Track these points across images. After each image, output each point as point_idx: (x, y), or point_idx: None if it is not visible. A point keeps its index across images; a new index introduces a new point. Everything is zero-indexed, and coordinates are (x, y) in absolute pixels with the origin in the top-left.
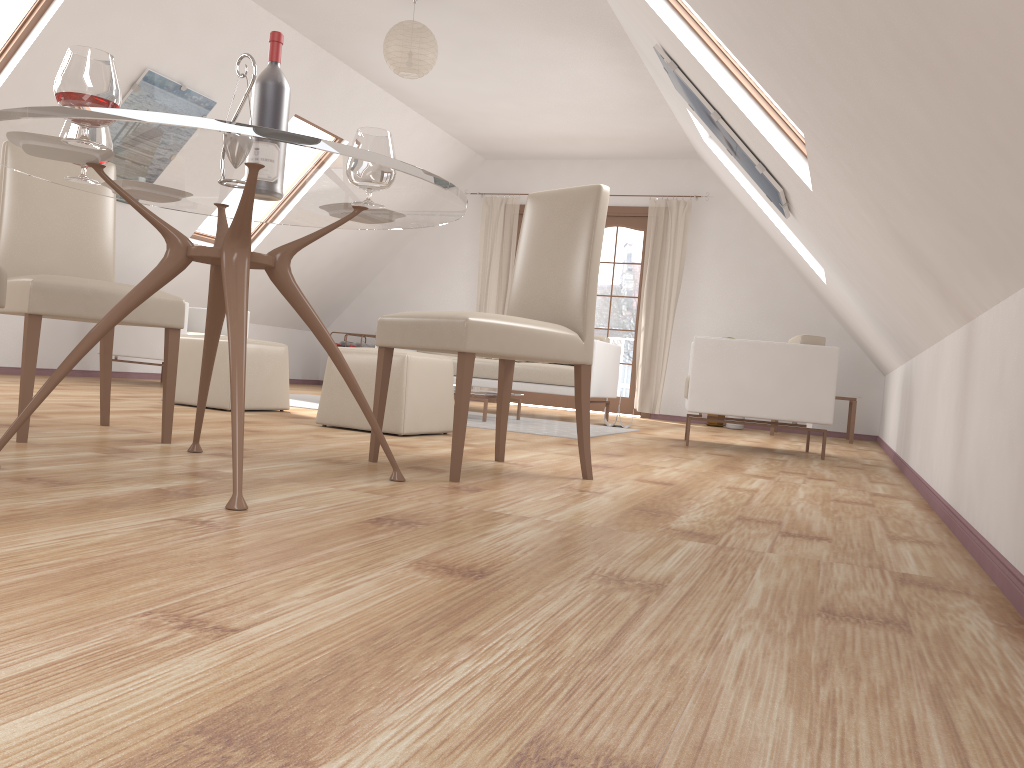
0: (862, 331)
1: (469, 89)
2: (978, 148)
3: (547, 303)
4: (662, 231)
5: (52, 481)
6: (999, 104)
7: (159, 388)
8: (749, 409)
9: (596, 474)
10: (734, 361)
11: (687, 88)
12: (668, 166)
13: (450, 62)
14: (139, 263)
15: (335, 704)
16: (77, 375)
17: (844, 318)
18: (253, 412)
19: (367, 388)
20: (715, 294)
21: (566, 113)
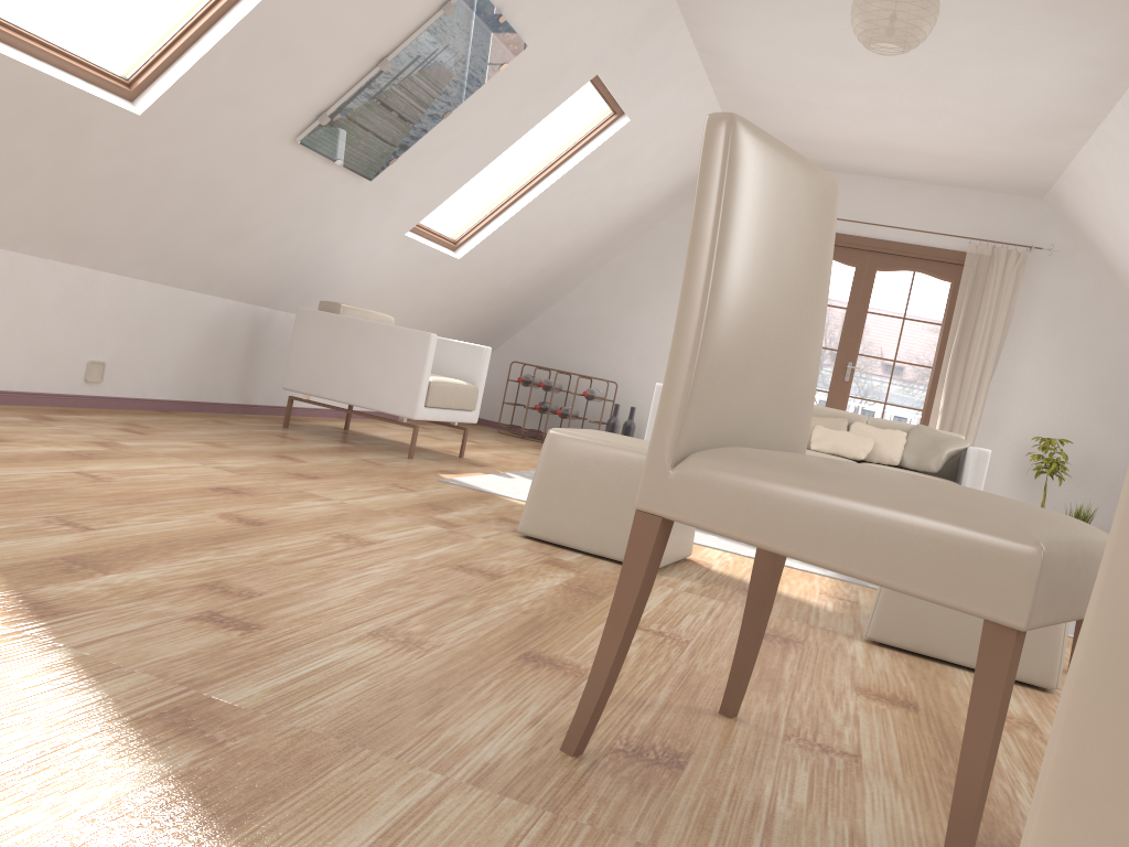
0: None
1: (828, 71)
2: None
3: None
4: (983, 287)
5: None
6: None
7: (389, 458)
8: None
9: None
10: None
11: None
12: (996, 202)
13: (845, 31)
14: (340, 260)
15: None
16: (237, 412)
17: None
18: (673, 571)
19: None
20: (1041, 378)
21: (930, 120)
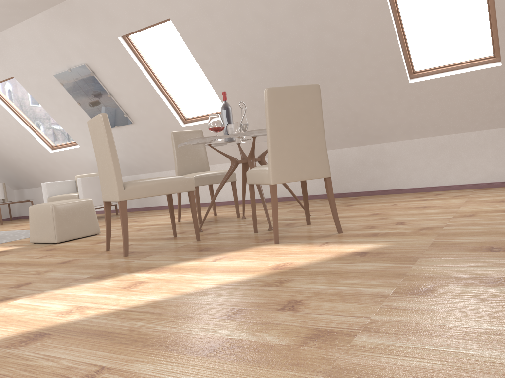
0: (56, 170)
1: None
2: (340, 134)
3: (195, 166)
4: None
5: (288, 224)
6: (358, 131)
7: None
8: (101, 202)
9: (202, 216)
10: (93, 185)
11: (97, 83)
12: None
13: None
14: None
15: (413, 200)
16: None
17: (26, 166)
18: None
19: (80, 218)
20: None
21: None
